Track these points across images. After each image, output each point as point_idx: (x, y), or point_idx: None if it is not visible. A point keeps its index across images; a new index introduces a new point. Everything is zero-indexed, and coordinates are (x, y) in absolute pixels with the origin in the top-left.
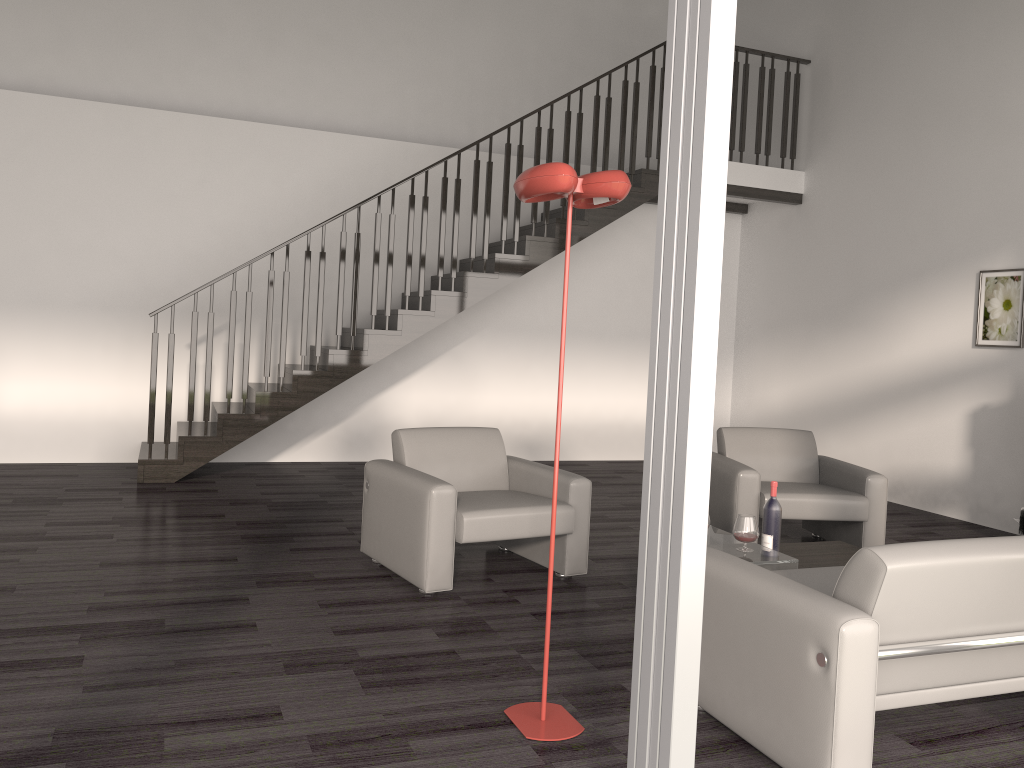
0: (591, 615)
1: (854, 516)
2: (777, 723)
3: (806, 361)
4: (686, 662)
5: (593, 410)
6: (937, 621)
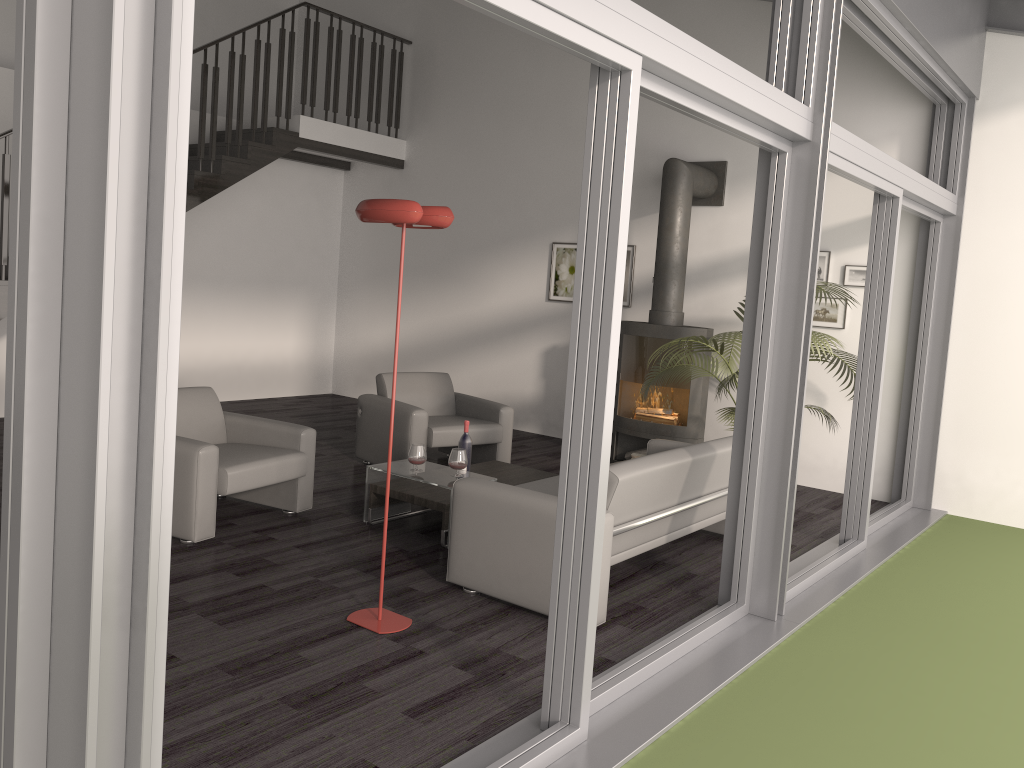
0: (342, 541)
1: (493, 440)
2: (548, 588)
3: (408, 307)
4: (597, 549)
5: (214, 354)
6: (633, 509)
